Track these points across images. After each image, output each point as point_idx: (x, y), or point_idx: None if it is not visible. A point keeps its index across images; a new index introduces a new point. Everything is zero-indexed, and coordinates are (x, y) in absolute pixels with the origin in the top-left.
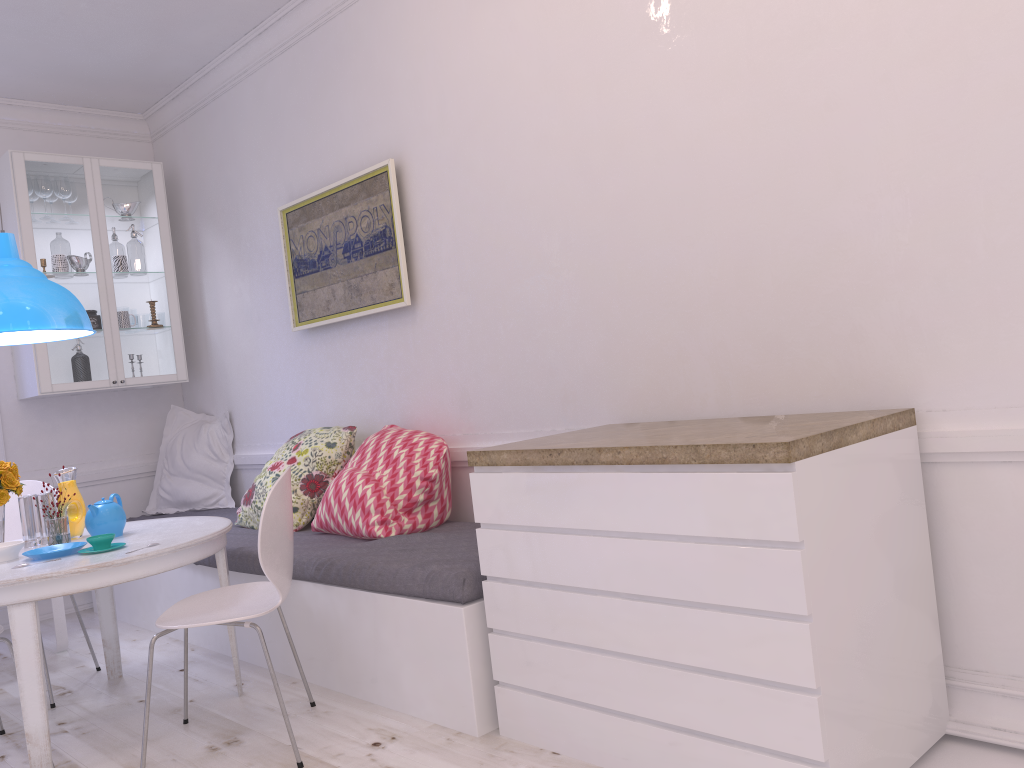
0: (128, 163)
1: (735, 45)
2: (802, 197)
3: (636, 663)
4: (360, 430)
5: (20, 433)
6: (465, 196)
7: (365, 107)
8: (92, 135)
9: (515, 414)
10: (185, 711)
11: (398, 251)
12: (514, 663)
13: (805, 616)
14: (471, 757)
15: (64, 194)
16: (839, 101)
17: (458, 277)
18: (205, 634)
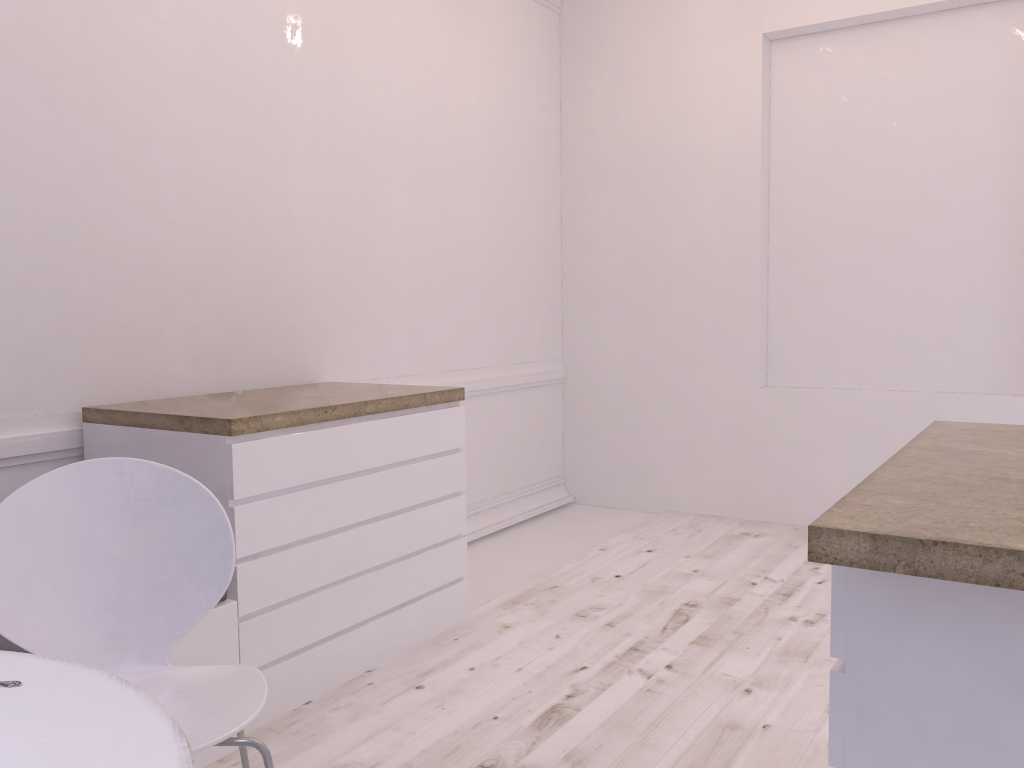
0: None
1: (226, 74)
2: (265, 220)
3: (379, 571)
4: None
5: None
6: None
7: None
8: None
9: None
10: None
11: None
12: (270, 639)
13: (459, 492)
14: (295, 742)
15: None
16: (291, 161)
17: None
18: None
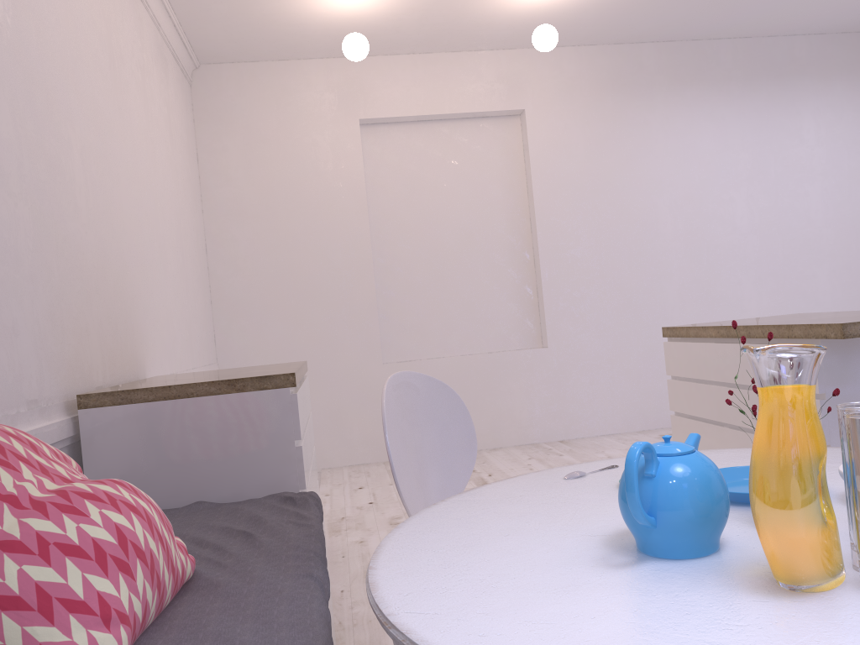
0: None
1: (92, 97)
2: (116, 229)
3: None
4: None
5: None
6: None
7: None
8: None
9: None
10: None
11: None
12: None
13: None
14: (367, 628)
15: None
16: (120, 179)
17: None
18: None
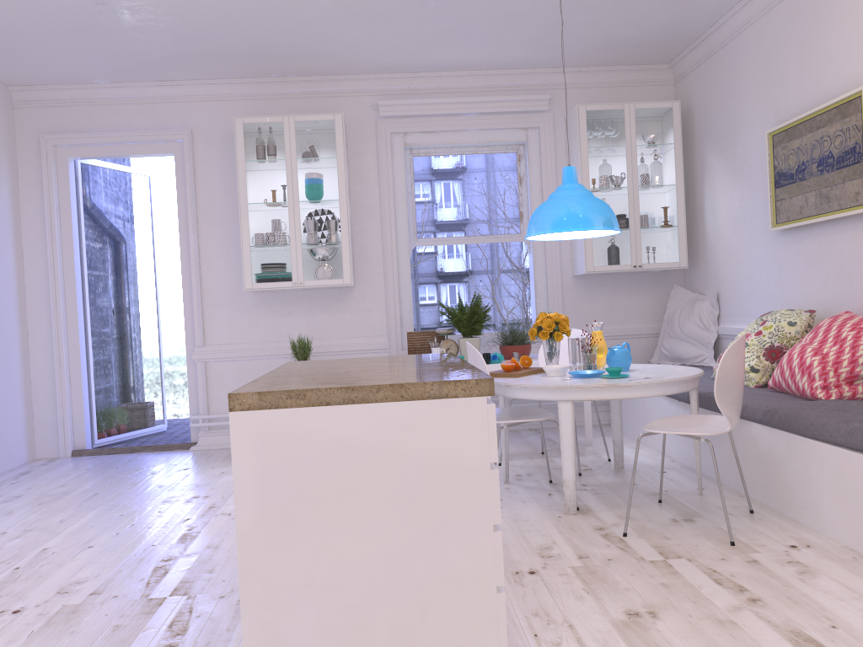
0: (654, 104)
1: None
2: None
3: None
4: (820, 314)
5: (572, 298)
6: None
7: (846, 41)
8: (631, 85)
9: None
10: (659, 494)
11: None
12: None
13: None
14: None
15: (609, 132)
16: None
17: None
18: (682, 452)
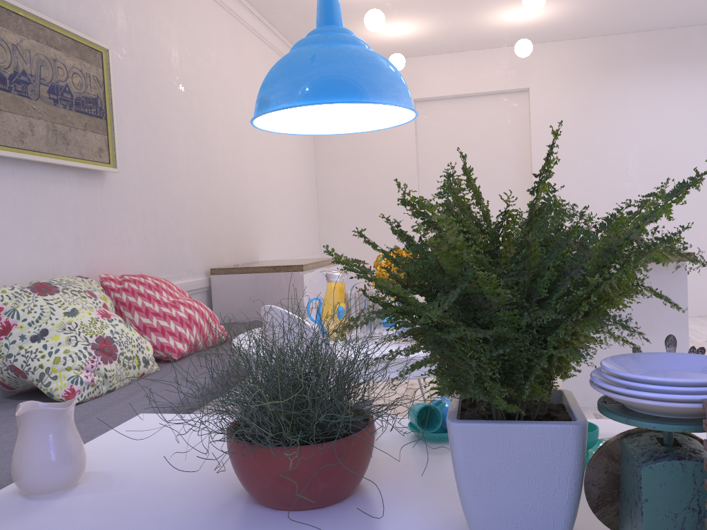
0: None
1: (231, 120)
2: (242, 185)
3: None
4: None
5: None
6: (142, 111)
7: None
8: None
9: (165, 265)
10: None
11: (114, 125)
12: None
13: None
14: None
15: None
16: (247, 158)
17: (136, 164)
18: None
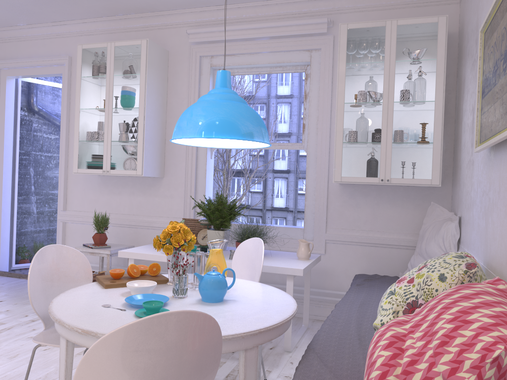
0: (419, 20)
1: None
2: None
3: None
4: (501, 269)
5: (337, 204)
6: None
7: None
8: (413, 6)
9: None
10: None
11: None
12: None
13: None
14: None
15: (369, 48)
16: None
17: None
18: None
